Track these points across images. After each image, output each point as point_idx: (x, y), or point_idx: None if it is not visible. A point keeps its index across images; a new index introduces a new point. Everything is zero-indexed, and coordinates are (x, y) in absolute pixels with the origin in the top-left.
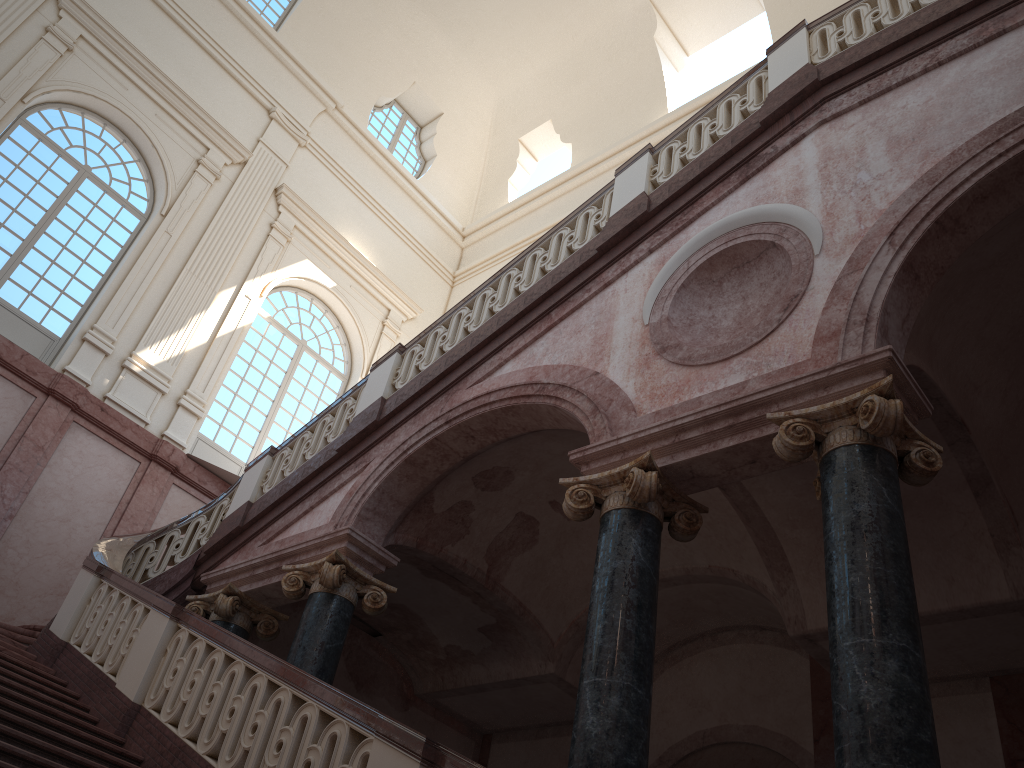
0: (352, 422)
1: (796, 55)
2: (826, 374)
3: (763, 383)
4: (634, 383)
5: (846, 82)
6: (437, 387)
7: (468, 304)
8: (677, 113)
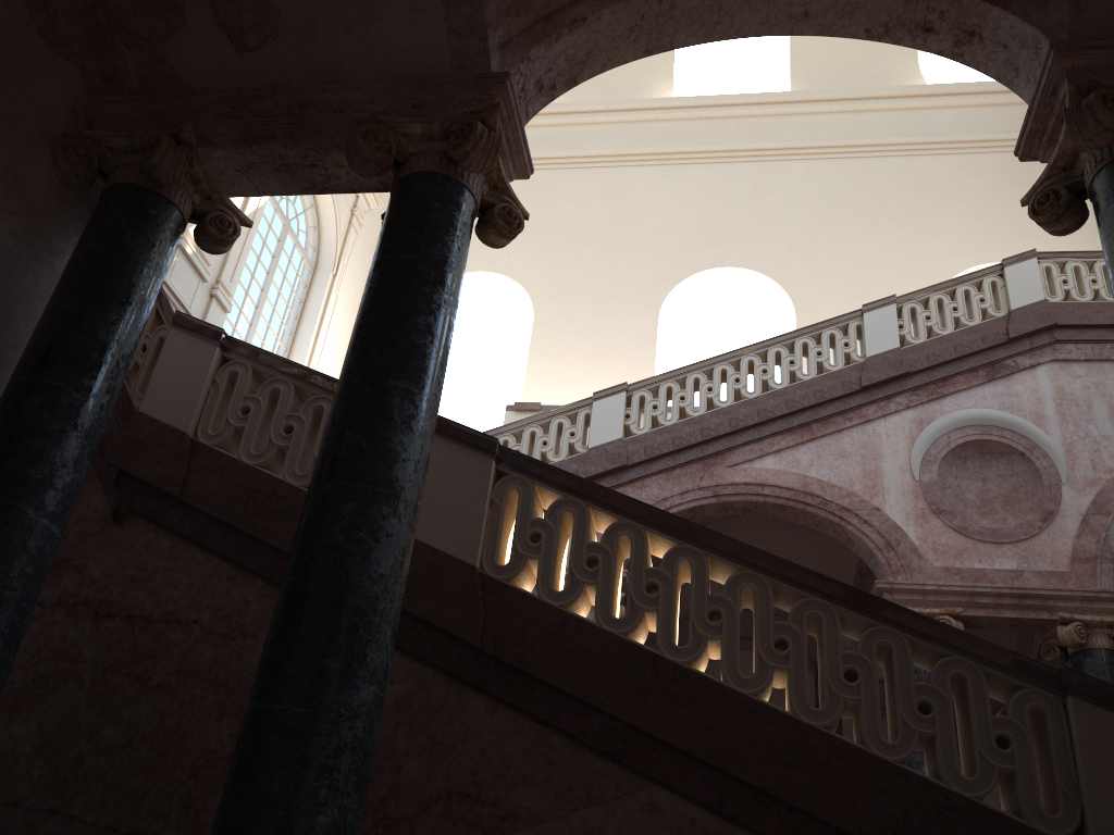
0: (588, 453)
1: (1032, 283)
2: (1094, 594)
3: (1036, 577)
4: (914, 531)
5: (1076, 336)
6: (691, 453)
7: (703, 370)
8: (694, 102)
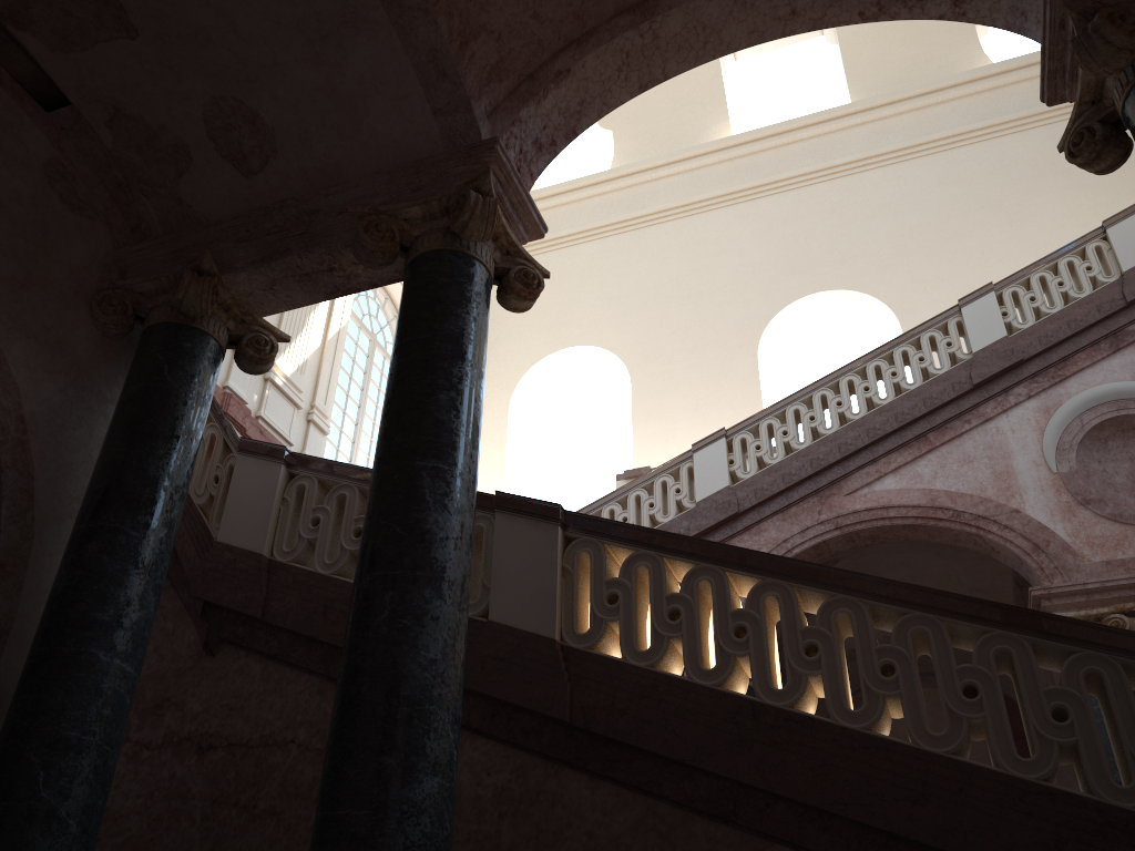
0: (697, 507)
1: None
2: None
3: None
4: (1063, 527)
5: None
6: (804, 487)
7: (802, 400)
8: (754, 135)
